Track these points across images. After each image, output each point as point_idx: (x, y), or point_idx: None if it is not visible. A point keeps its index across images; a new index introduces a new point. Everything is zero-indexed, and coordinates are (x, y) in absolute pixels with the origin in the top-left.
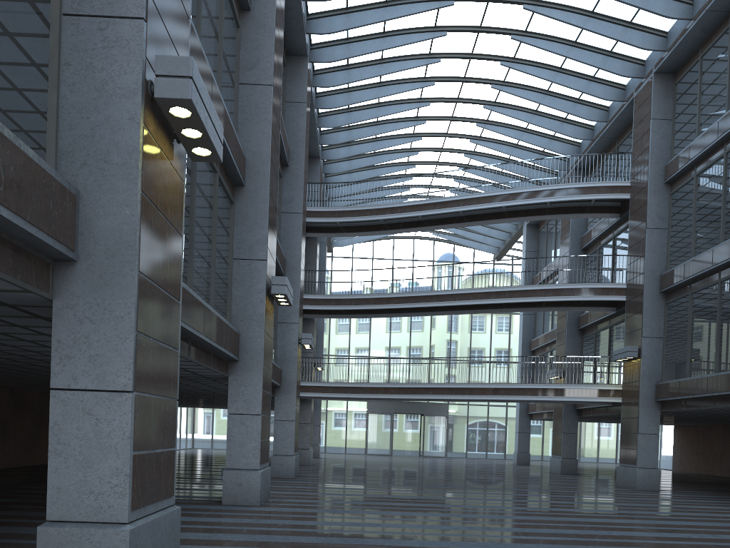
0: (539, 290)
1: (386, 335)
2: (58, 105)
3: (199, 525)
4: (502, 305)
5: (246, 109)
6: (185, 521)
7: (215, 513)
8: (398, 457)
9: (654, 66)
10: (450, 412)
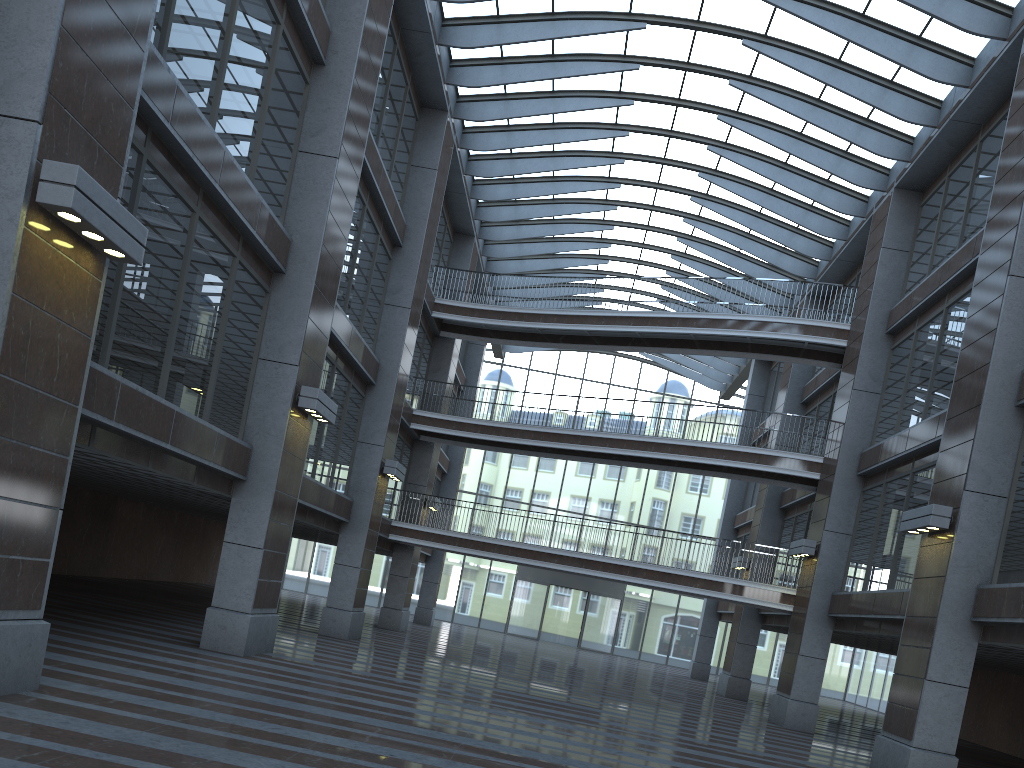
0: (710, 448)
1: (557, 478)
2: None
3: (133, 660)
4: (670, 461)
5: (302, 182)
6: (125, 654)
7: (174, 654)
8: (545, 643)
9: (896, 179)
10: (626, 595)
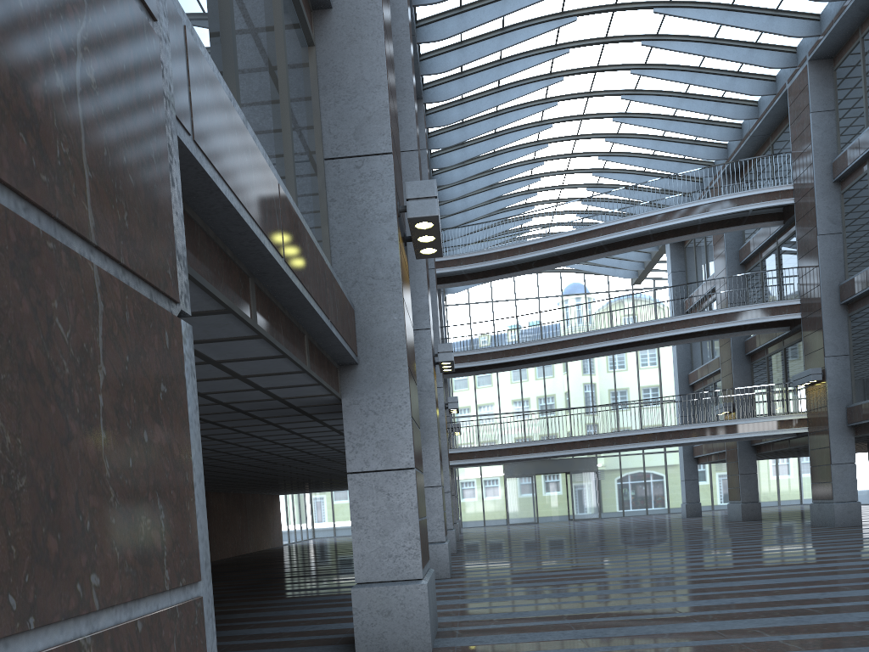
0: (700, 318)
1: (516, 386)
2: (329, 236)
3: None
4: (658, 339)
5: None
6: None
7: None
8: (546, 523)
9: (808, 53)
10: (599, 467)
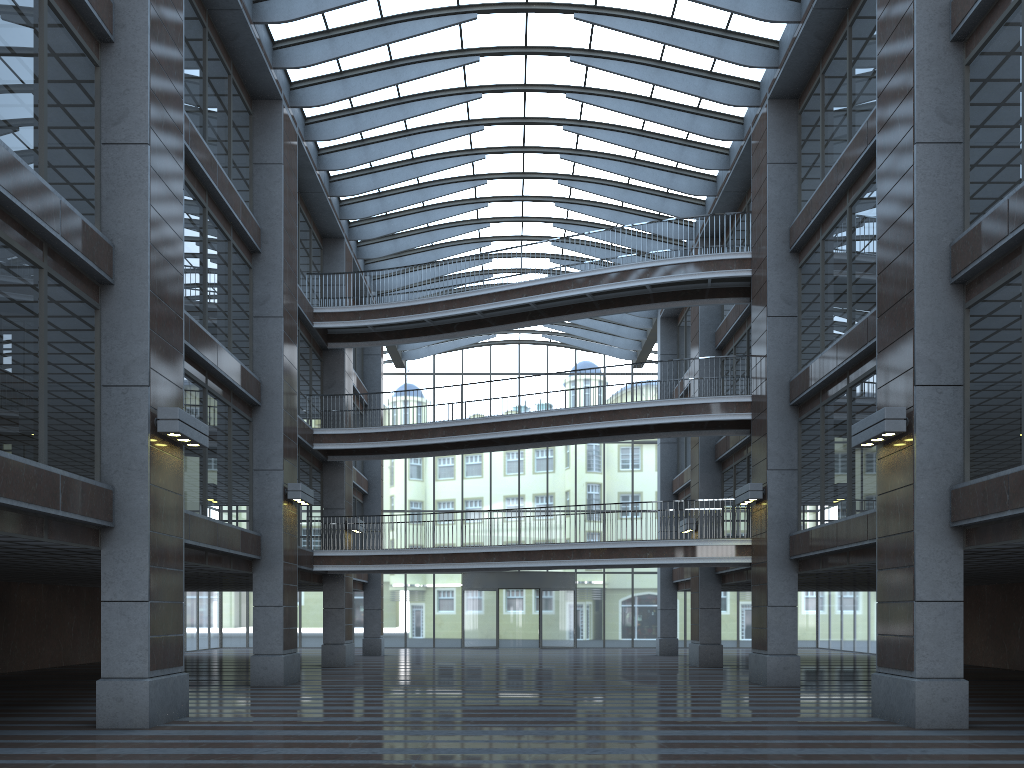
0: (632, 409)
1: (484, 479)
2: None
3: None
4: (593, 432)
5: (112, 178)
6: None
7: (60, 741)
8: (505, 649)
9: (768, 90)
10: (579, 585)
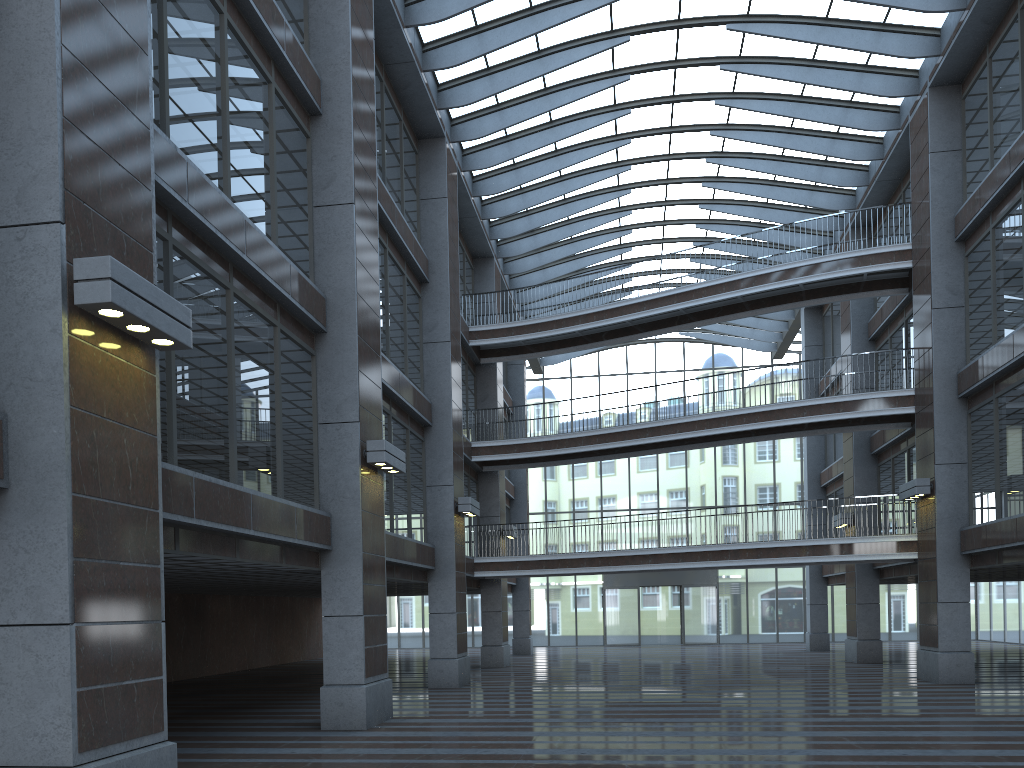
0: (788, 408)
1: (623, 479)
2: None
3: (262, 759)
4: (745, 432)
5: (323, 237)
6: (252, 753)
7: (299, 742)
8: (648, 647)
9: (929, 78)
10: (720, 580)
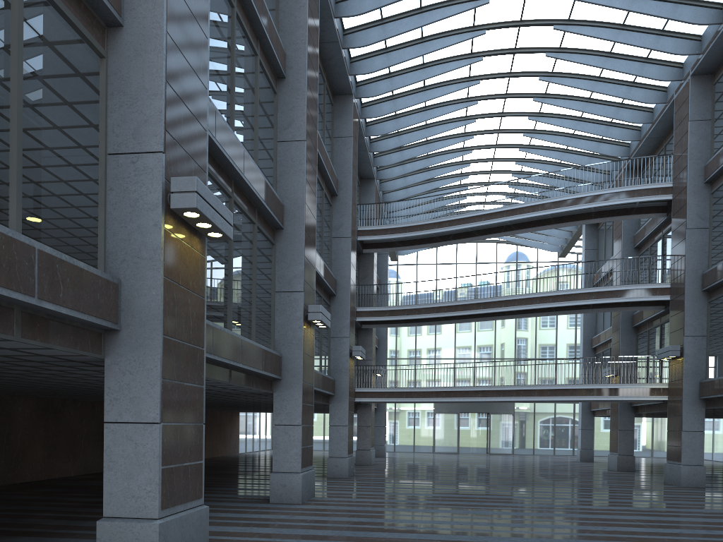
0: (582, 293)
1: (451, 337)
2: (106, 219)
3: (241, 520)
4: (549, 308)
5: (283, 163)
6: (232, 517)
7: (260, 510)
8: (464, 454)
9: (691, 69)
10: (516, 410)
